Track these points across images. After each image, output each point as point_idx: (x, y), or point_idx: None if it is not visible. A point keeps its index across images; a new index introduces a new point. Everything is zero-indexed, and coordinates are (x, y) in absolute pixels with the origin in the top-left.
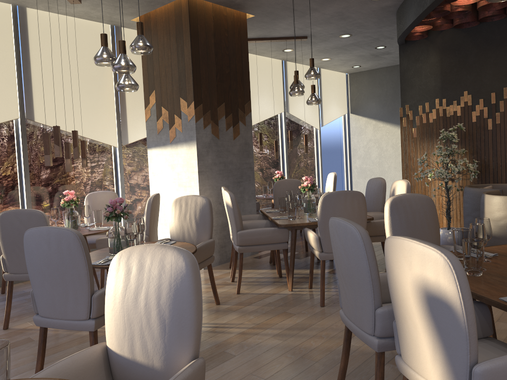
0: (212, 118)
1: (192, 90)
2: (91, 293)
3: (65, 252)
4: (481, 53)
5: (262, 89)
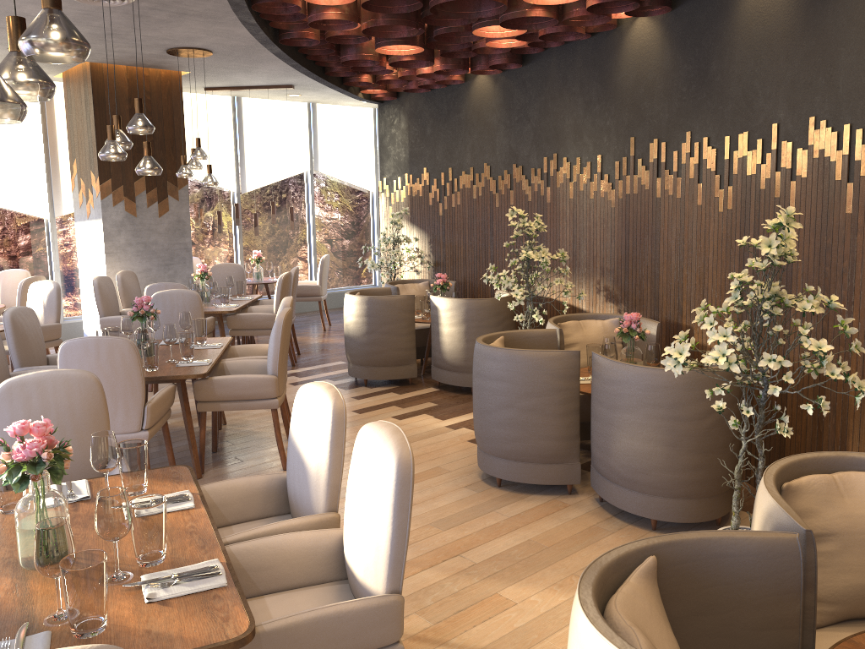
0: (125, 194)
1: (97, 164)
2: None
3: None
4: (435, 125)
5: (272, 142)
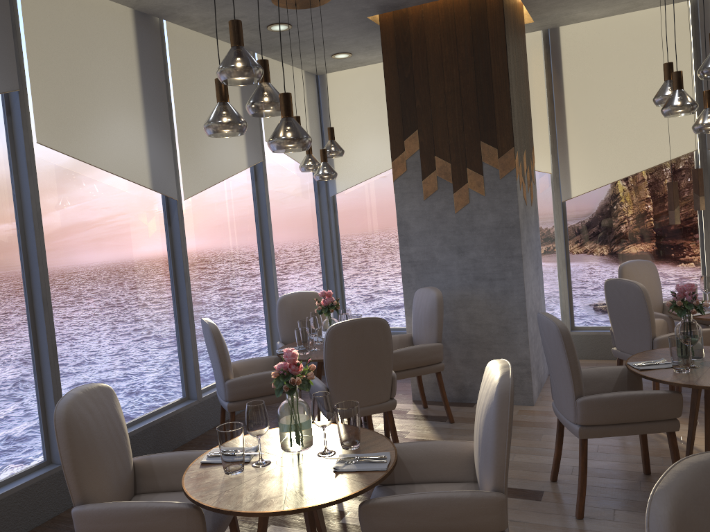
0: None
1: None
2: (576, 396)
3: (552, 344)
4: None
5: None
